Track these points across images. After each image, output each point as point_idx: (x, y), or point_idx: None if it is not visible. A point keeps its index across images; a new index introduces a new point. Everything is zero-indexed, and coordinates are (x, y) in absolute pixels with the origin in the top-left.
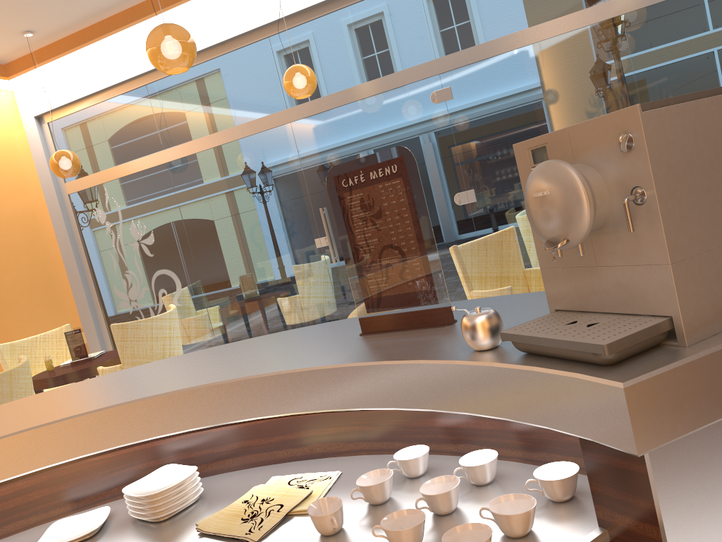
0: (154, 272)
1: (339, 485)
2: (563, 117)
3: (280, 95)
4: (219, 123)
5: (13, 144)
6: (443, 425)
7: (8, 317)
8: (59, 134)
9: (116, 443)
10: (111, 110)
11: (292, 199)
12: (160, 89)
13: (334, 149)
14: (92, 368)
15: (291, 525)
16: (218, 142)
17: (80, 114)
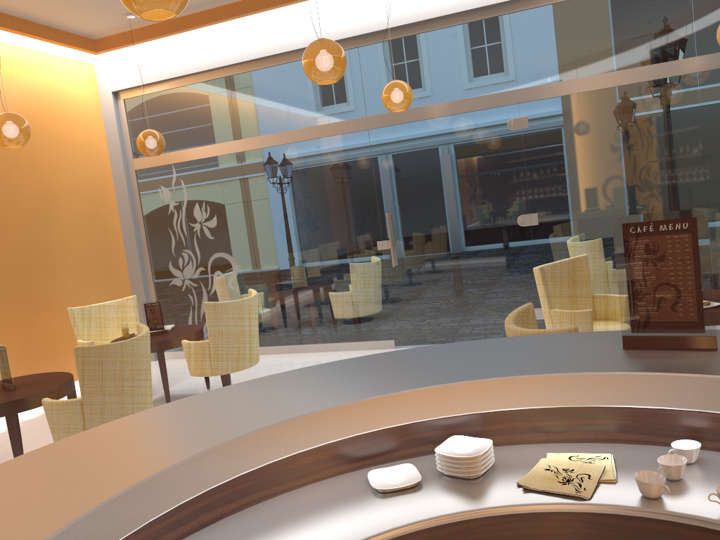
0: (212, 254)
1: (620, 464)
2: (630, 158)
3: (361, 103)
4: (297, 122)
5: (89, 116)
6: (703, 426)
7: (72, 281)
8: (134, 111)
9: (441, 414)
10: (190, 95)
11: (360, 201)
12: (243, 82)
13: (407, 160)
14: (173, 341)
15: (608, 489)
16: (294, 139)
17: (158, 95)
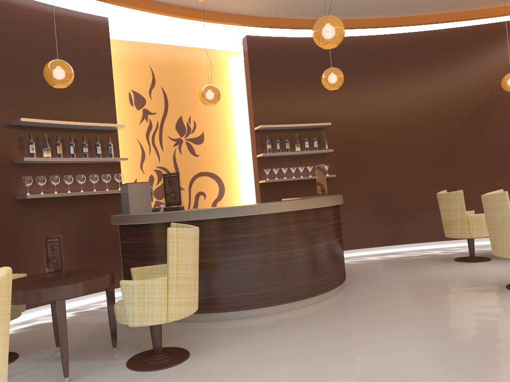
0: None
1: None
2: None
3: None
4: None
5: None
6: None
7: None
8: None
9: None
10: None
11: None
12: None
13: None
14: None
15: None
16: None
17: None
